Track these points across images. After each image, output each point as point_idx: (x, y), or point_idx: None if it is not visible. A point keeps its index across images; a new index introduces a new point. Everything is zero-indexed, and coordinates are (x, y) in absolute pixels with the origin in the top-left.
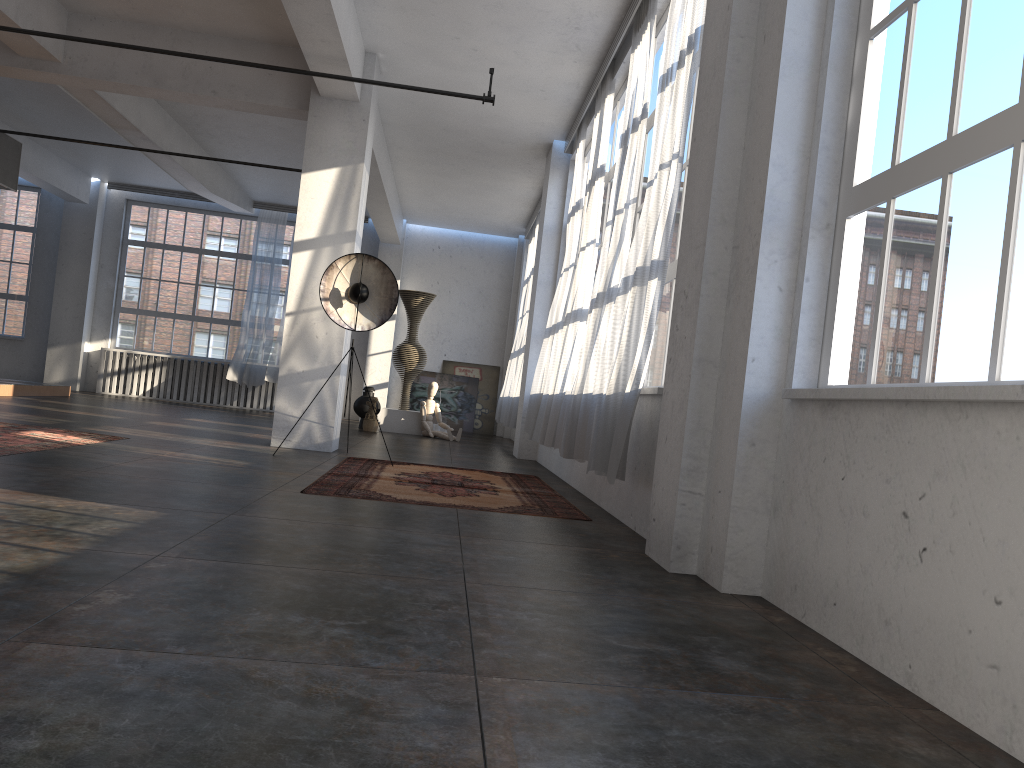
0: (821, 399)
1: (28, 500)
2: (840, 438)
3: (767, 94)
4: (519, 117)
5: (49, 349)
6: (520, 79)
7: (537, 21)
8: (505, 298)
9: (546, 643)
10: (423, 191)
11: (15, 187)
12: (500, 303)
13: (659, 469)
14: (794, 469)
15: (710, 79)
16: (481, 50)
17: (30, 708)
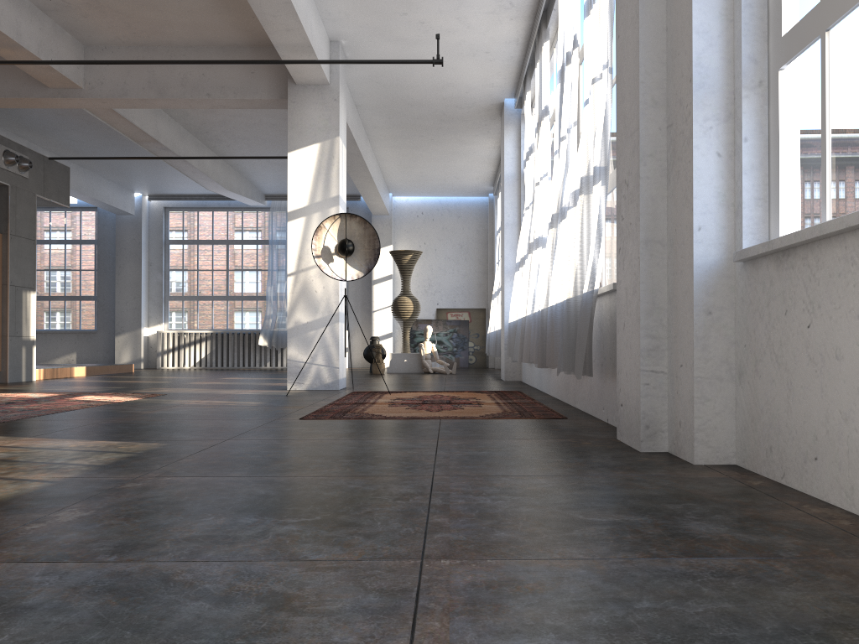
0: (775, 251)
1: (46, 444)
2: (800, 286)
3: None
4: (471, 81)
5: (116, 337)
6: (466, 44)
7: None
8: (483, 249)
9: (506, 523)
10: (401, 165)
11: (68, 203)
12: (479, 254)
13: (621, 356)
14: (755, 330)
15: None
16: (428, 22)
17: None
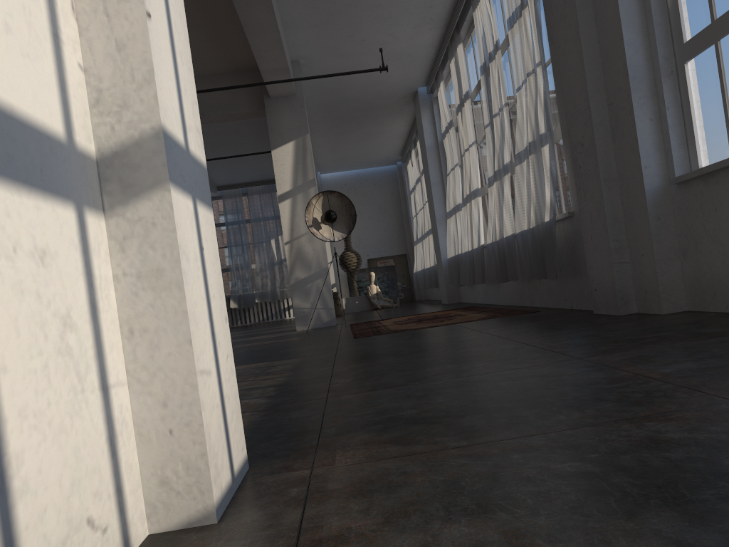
0: (703, 175)
1: None
2: (724, 193)
3: (609, 3)
4: (394, 78)
5: None
6: (394, 52)
7: (404, 9)
8: (398, 207)
9: (597, 345)
10: (331, 148)
11: None
12: (395, 211)
13: (590, 257)
14: (692, 224)
15: (562, 6)
16: (367, 39)
17: (387, 406)
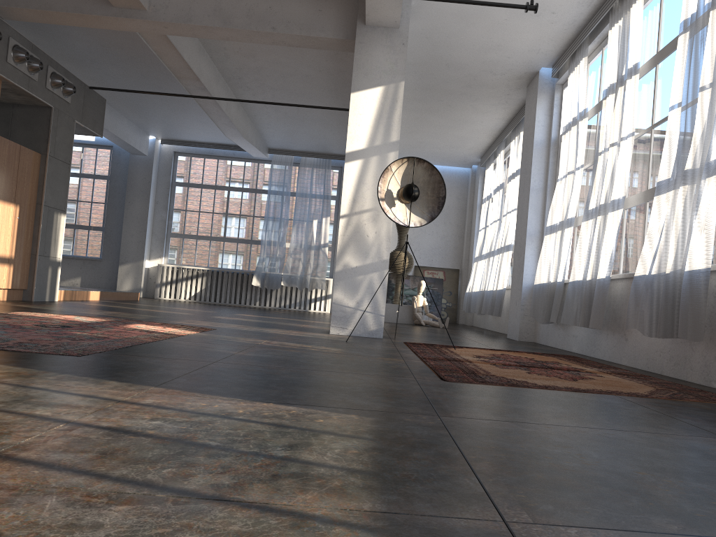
0: None
1: (197, 404)
2: None
3: None
4: (519, 45)
5: (120, 266)
6: (537, 2)
7: None
8: (461, 215)
9: None
10: (407, 129)
11: (101, 134)
12: (457, 219)
13: None
14: None
15: None
16: None
17: None
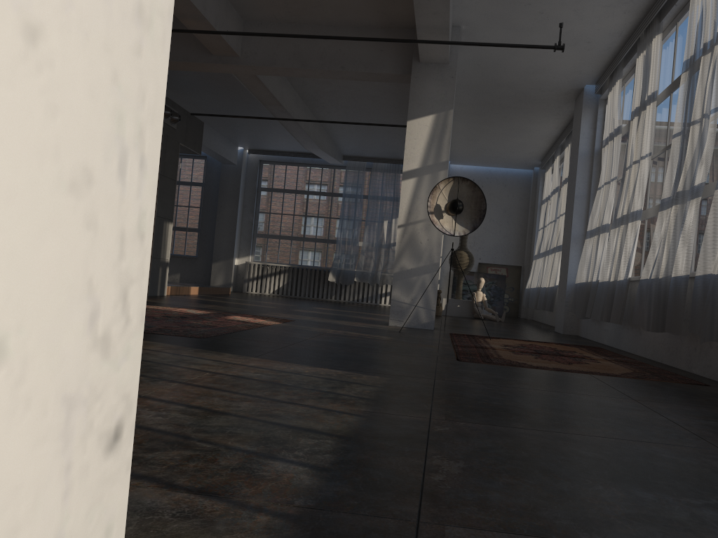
0: None
1: (280, 367)
2: None
3: None
4: (562, 68)
5: (213, 263)
6: (572, 34)
7: None
8: (524, 215)
9: None
10: (468, 137)
11: (200, 152)
12: (520, 219)
13: None
14: None
15: None
16: (546, 12)
17: None
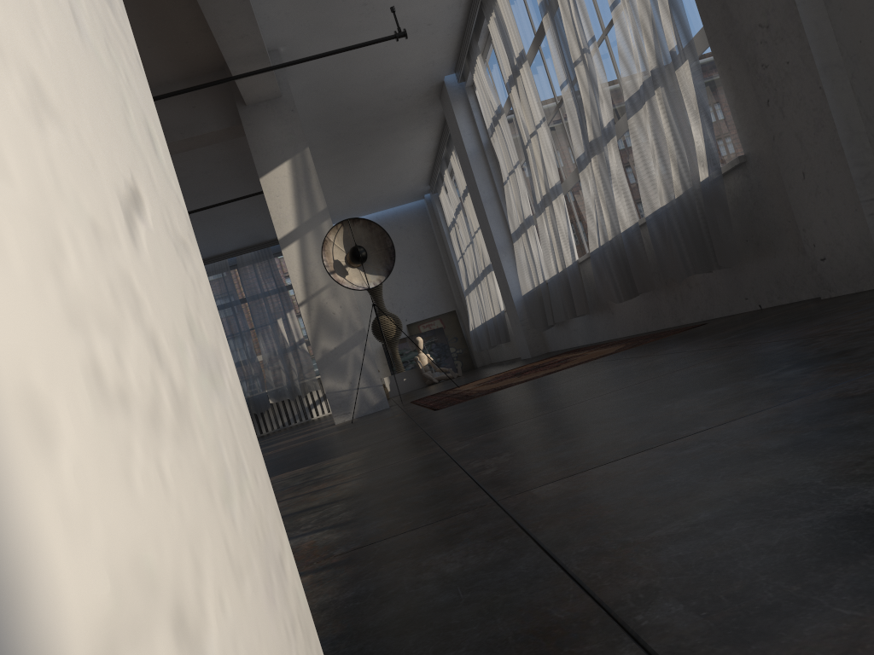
0: None
1: None
2: None
3: None
4: (412, 64)
5: None
6: (408, 20)
7: None
8: (434, 252)
9: None
10: (338, 185)
11: None
12: (432, 258)
13: (805, 209)
14: None
15: None
16: (370, 2)
17: (737, 490)
